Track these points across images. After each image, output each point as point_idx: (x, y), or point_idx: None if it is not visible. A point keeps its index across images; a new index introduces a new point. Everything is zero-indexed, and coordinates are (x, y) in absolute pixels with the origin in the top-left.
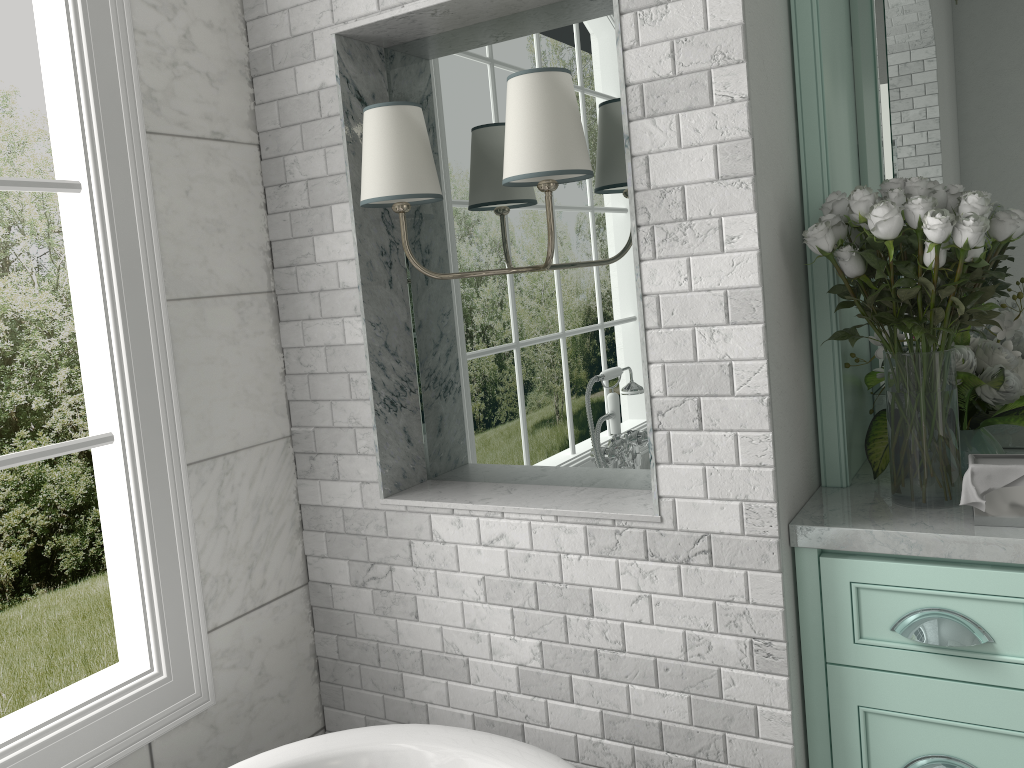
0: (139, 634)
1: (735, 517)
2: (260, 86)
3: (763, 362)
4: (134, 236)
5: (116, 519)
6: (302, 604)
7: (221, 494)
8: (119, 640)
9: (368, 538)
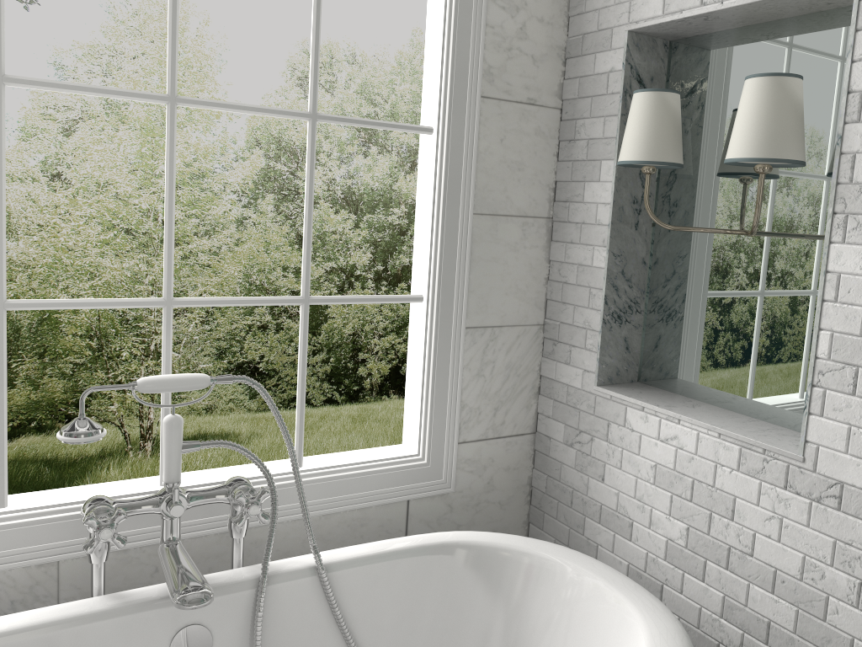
0: (415, 429)
1: None
2: (570, 66)
3: None
4: (460, 167)
5: (415, 352)
6: (528, 446)
7: (485, 353)
8: (404, 430)
9: (580, 412)
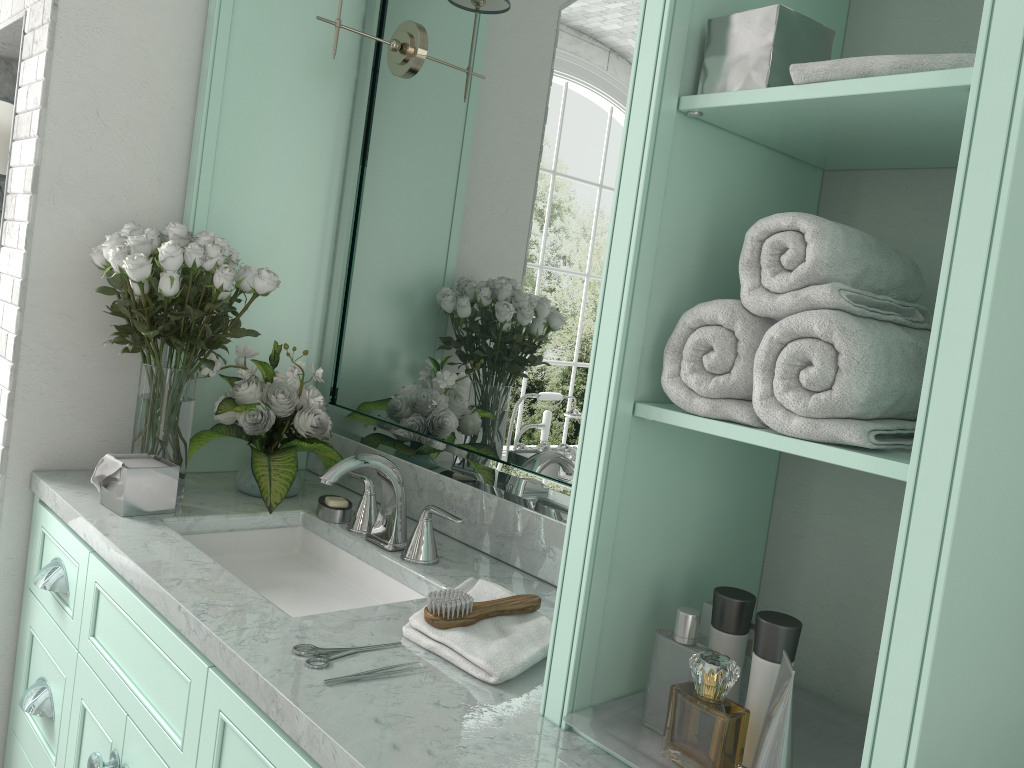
0: None
1: None
2: None
3: (14, 336)
4: None
5: None
6: None
7: None
8: None
9: None
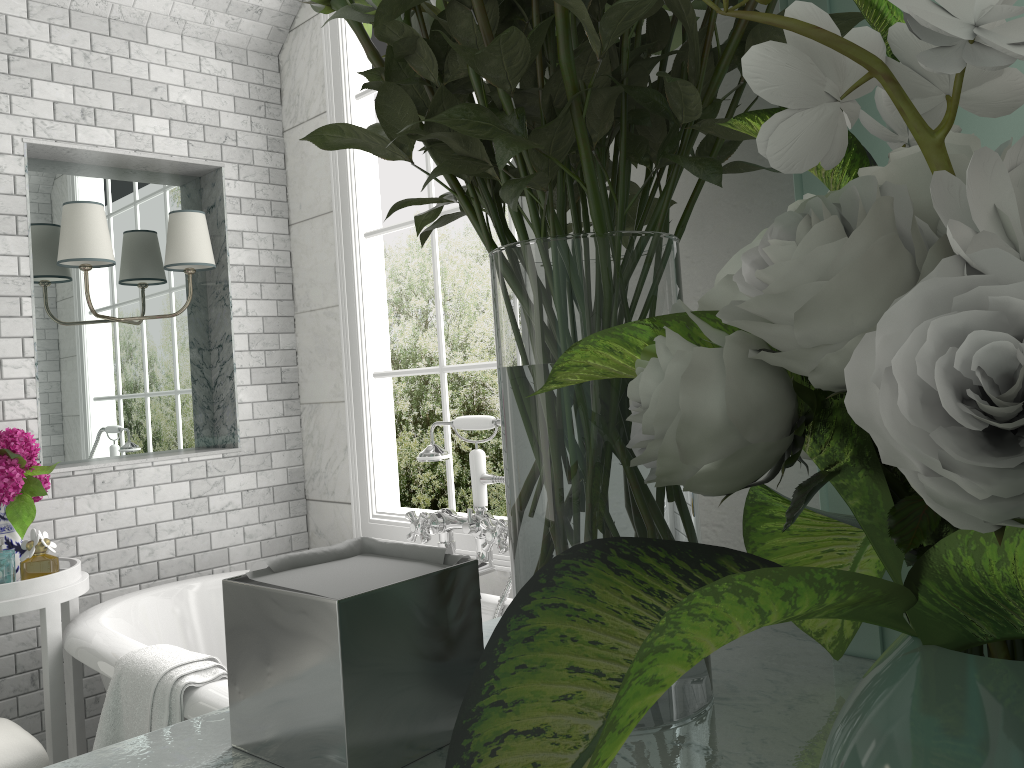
0: None
1: None
2: None
3: None
4: None
5: None
6: None
7: None
8: None
9: None
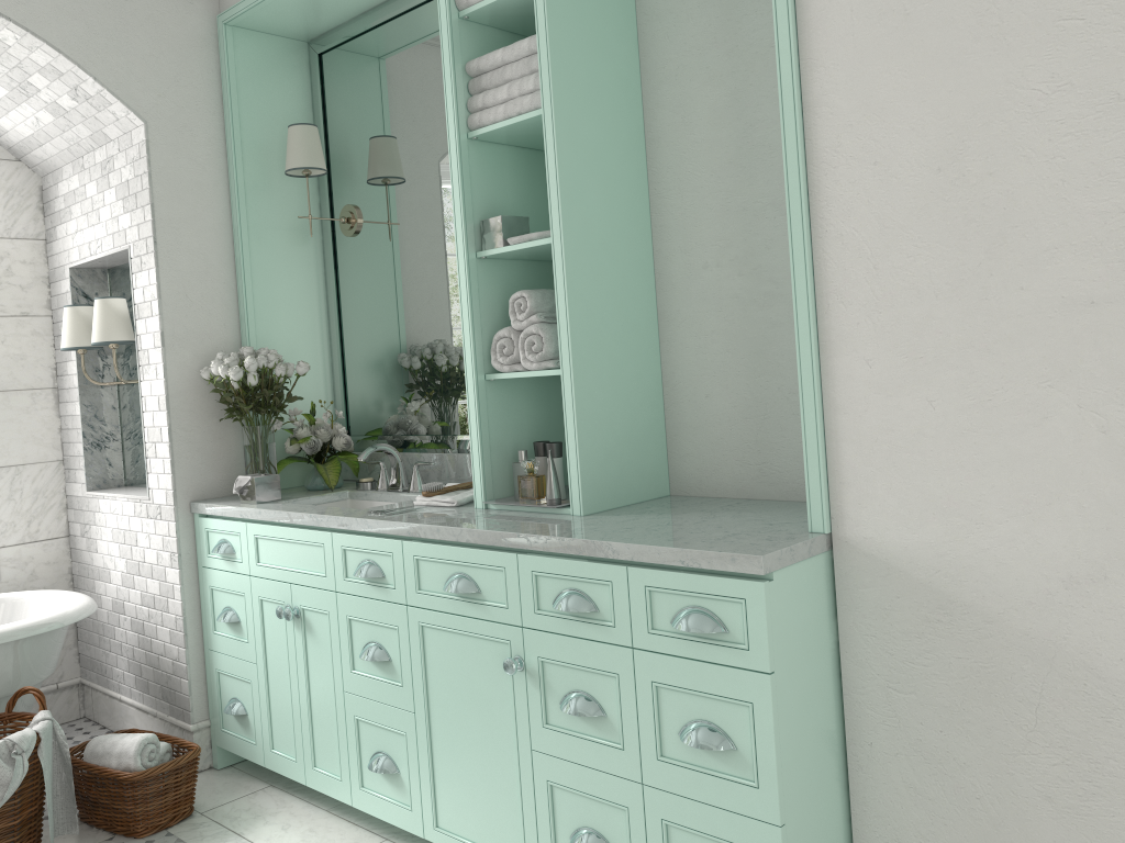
0: None
1: (165, 497)
2: (52, 288)
3: (167, 427)
4: None
5: None
6: (64, 546)
7: (13, 484)
8: None
9: (84, 511)
